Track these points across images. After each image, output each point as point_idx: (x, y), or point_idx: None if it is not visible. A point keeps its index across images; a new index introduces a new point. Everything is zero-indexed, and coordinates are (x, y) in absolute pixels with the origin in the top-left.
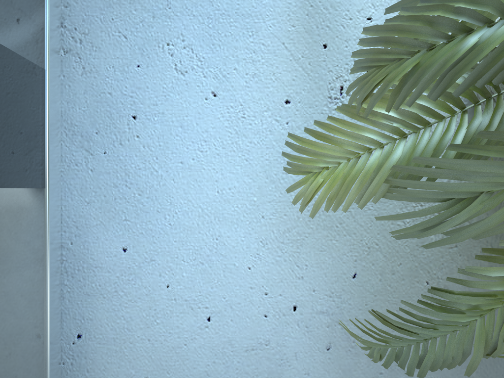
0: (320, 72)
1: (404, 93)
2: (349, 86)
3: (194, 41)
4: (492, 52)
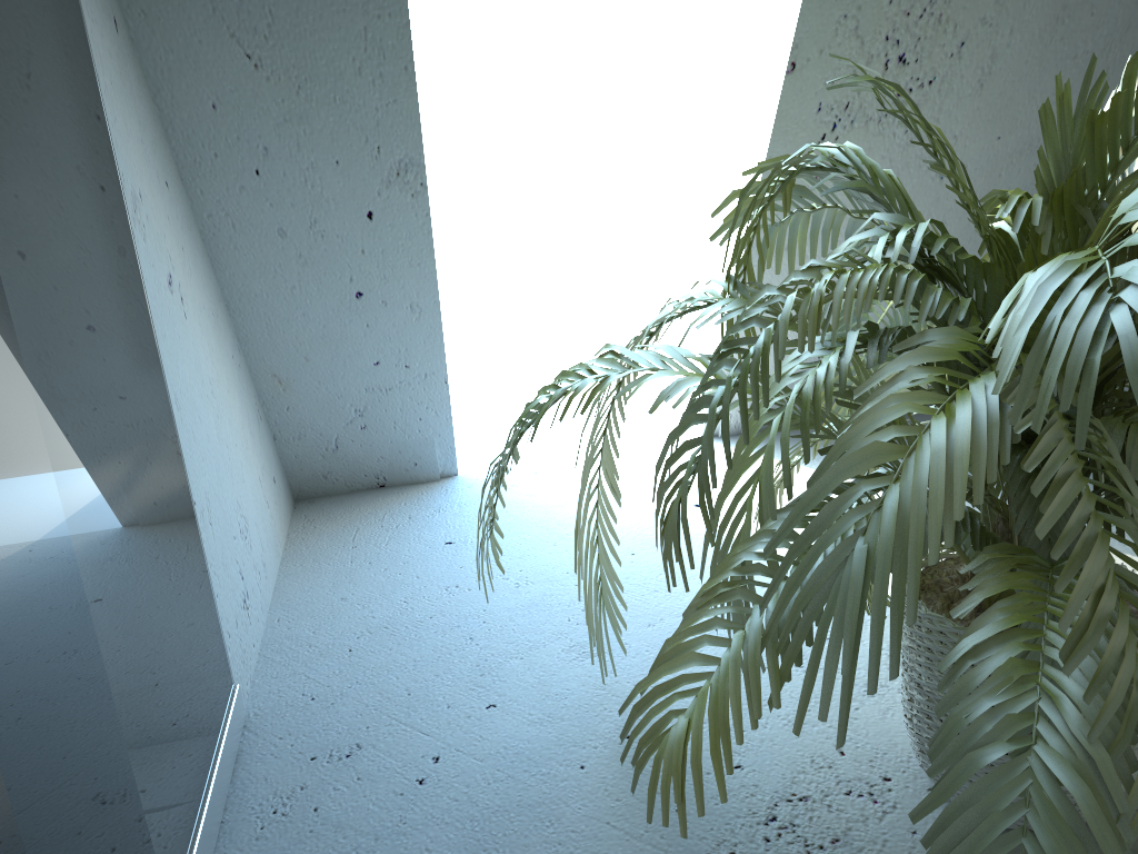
0: (685, 842)
1: (705, 479)
2: (664, 561)
3: (450, 852)
4: (741, 376)
